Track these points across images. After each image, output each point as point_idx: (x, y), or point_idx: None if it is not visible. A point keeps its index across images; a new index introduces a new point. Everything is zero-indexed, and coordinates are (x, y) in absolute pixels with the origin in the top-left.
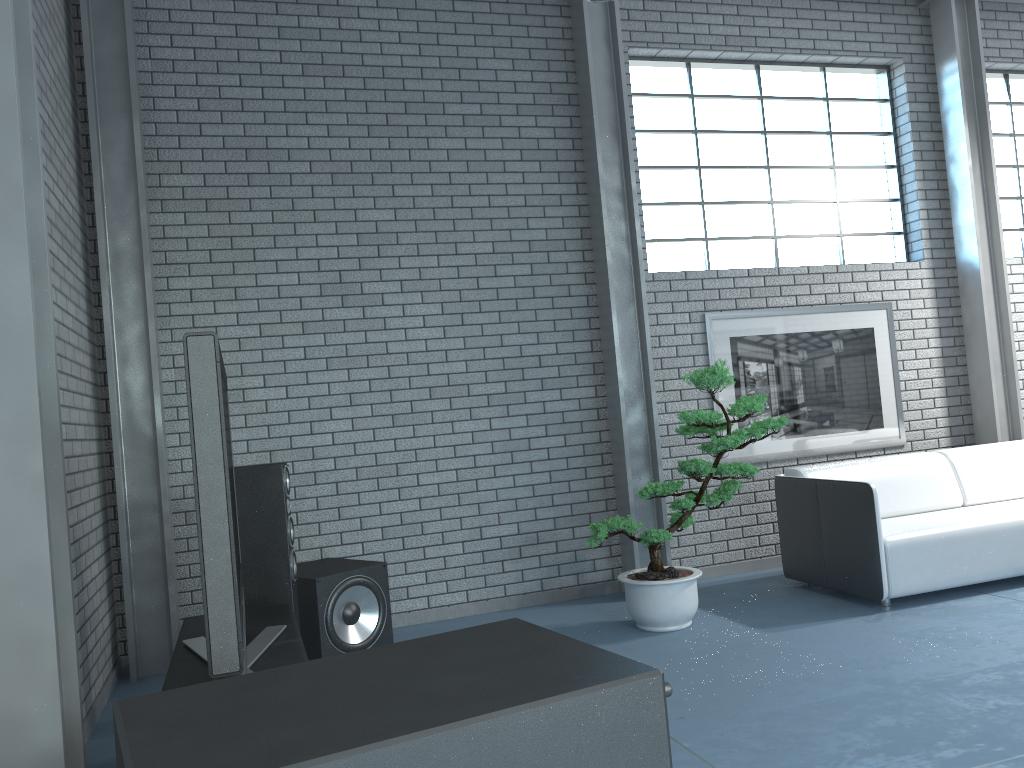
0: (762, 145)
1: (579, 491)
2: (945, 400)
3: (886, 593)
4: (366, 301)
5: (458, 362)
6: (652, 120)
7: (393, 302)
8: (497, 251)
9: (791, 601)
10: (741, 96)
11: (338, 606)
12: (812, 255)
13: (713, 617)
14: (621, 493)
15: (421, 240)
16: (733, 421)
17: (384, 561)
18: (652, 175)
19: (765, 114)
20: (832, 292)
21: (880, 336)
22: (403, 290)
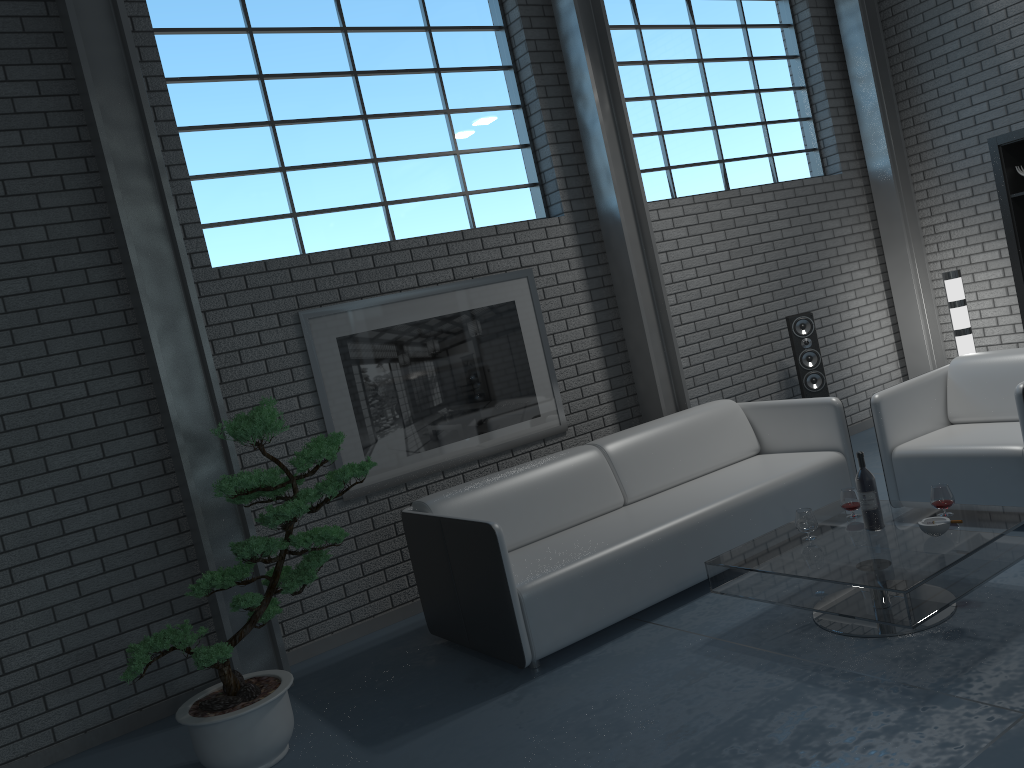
0: (354, 89)
1: (151, 574)
2: (606, 372)
3: (529, 657)
4: None
5: None
6: (198, 64)
7: None
8: None
9: (428, 676)
10: (318, 28)
11: None
12: (435, 221)
13: (322, 730)
14: (204, 570)
15: None
16: (299, 477)
17: None
18: (208, 137)
19: (353, 50)
20: (461, 264)
21: (524, 309)
22: None
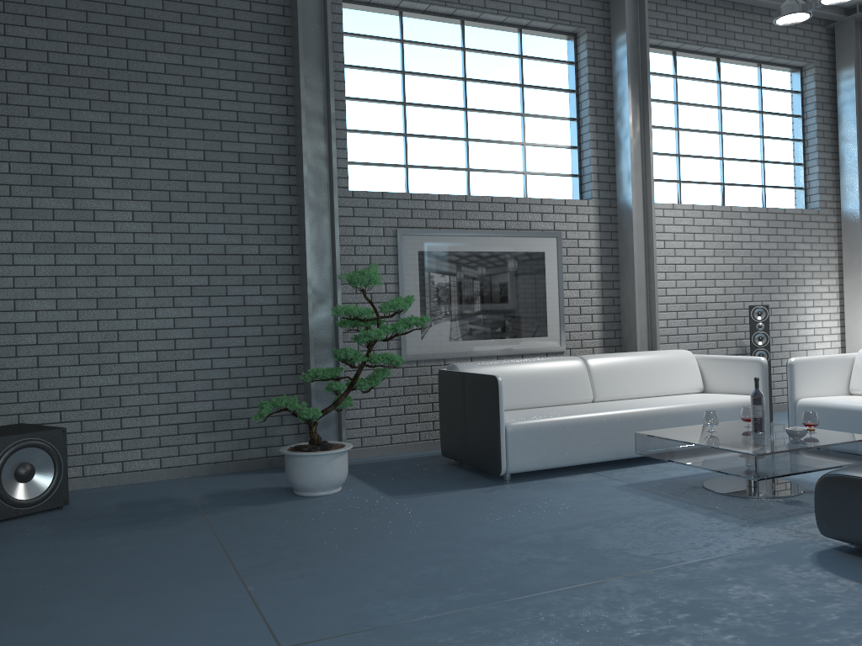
0: (462, 90)
1: (273, 376)
2: (601, 316)
3: (504, 469)
4: (77, 194)
5: (164, 255)
6: (365, 58)
7: (103, 197)
8: (208, 159)
9: (436, 475)
10: (446, 46)
11: (9, 465)
12: (500, 188)
13: (363, 486)
14: None
15: (134, 143)
16: (382, 317)
17: (81, 429)
18: (362, 106)
19: (467, 63)
20: (511, 219)
21: (550, 259)
22: (114, 187)
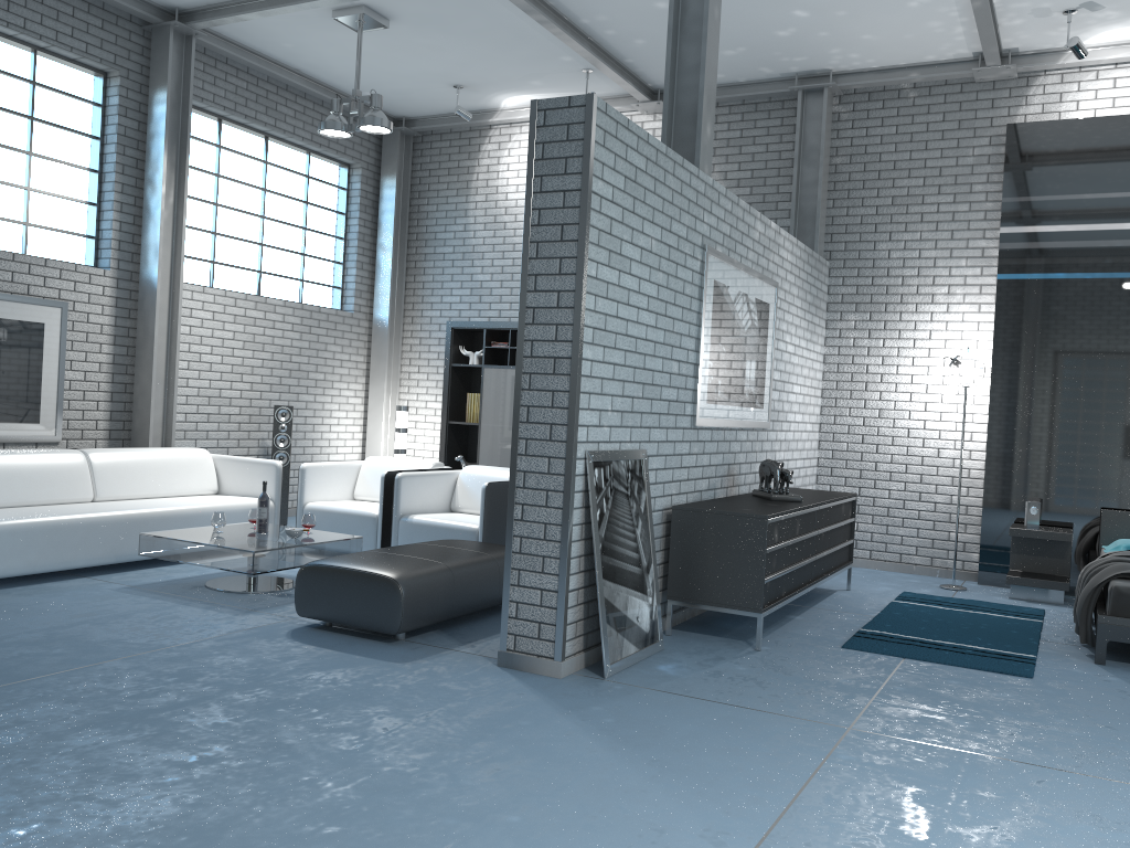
0: None
1: None
2: (110, 404)
3: None
4: None
5: None
6: None
7: None
8: None
9: None
10: None
11: None
12: None
13: None
14: None
15: None
16: None
17: None
18: None
19: None
20: (4, 279)
21: (51, 333)
22: None
